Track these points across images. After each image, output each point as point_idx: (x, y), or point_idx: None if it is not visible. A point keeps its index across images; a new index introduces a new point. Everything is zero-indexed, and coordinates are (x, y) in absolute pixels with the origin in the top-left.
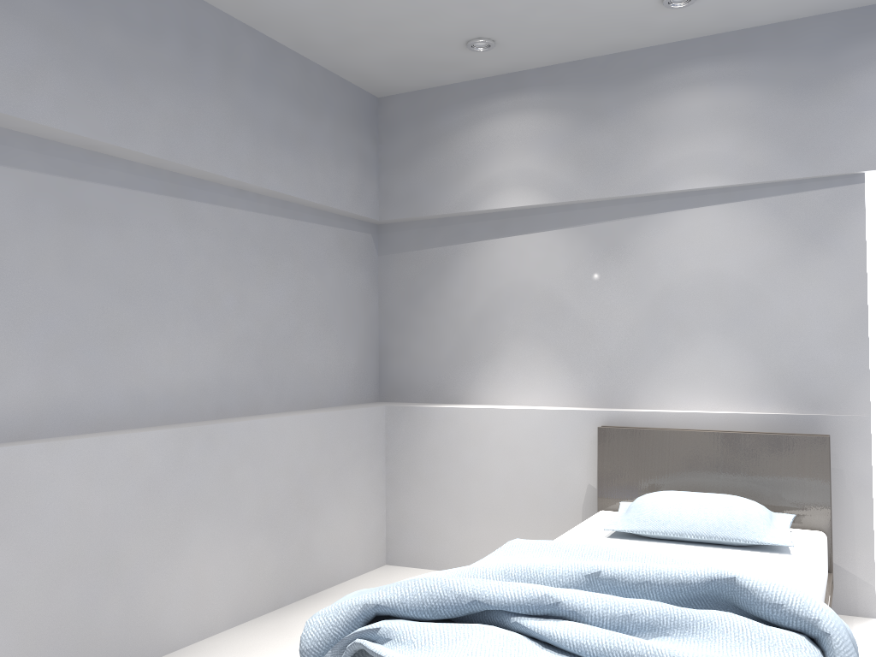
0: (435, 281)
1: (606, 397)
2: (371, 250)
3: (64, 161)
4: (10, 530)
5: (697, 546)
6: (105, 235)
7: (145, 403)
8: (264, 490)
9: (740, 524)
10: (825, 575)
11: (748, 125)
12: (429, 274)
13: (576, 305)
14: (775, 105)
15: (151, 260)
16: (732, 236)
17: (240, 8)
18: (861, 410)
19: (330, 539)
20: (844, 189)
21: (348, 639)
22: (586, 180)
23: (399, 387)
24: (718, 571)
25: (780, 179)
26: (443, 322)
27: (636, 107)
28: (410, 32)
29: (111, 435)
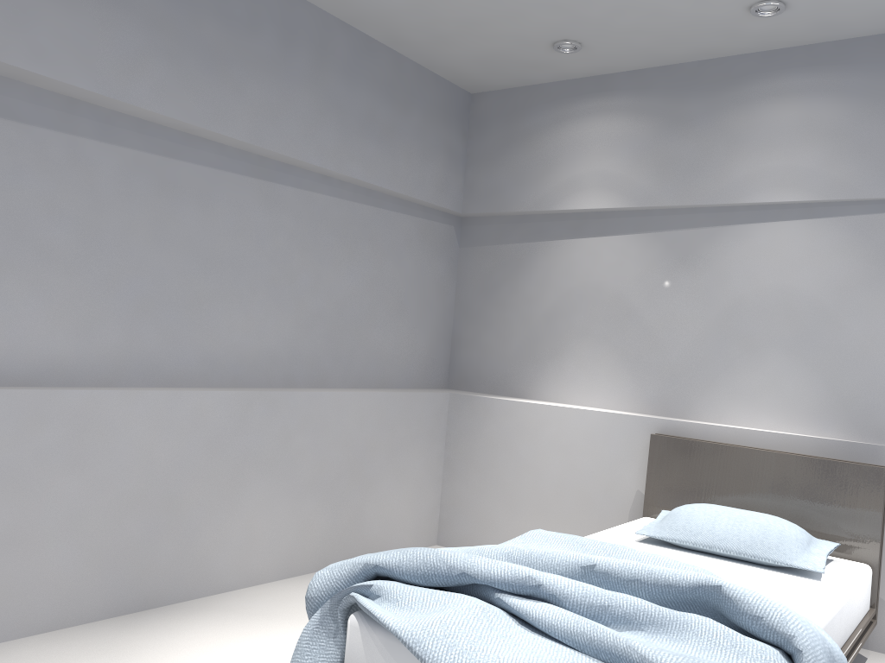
0: (510, 277)
1: (666, 405)
2: (452, 241)
3: (162, 141)
4: (85, 463)
5: (726, 560)
6: (193, 210)
7: (218, 365)
8: (321, 458)
9: (772, 545)
10: (858, 607)
11: (836, 139)
12: (505, 269)
13: (644, 311)
14: (867, 120)
15: (234, 236)
16: (810, 253)
17: (335, 6)
18: None
19: (382, 512)
20: None
21: (345, 592)
22: (665, 187)
23: (467, 376)
24: (706, 577)
25: (865, 197)
26: (514, 317)
27: (722, 115)
28: (496, 33)
29: (181, 390)
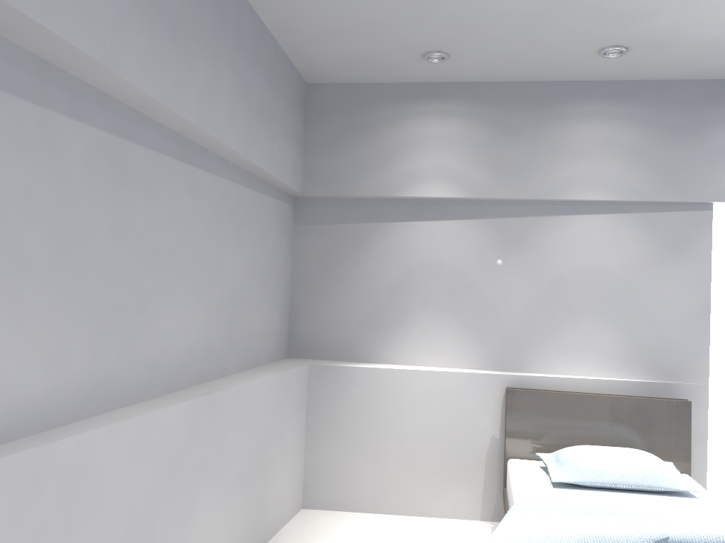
0: (350, 253)
1: (503, 362)
2: (290, 220)
3: (118, 119)
4: (78, 527)
5: (627, 493)
6: (141, 200)
7: (158, 372)
8: (242, 452)
9: (658, 475)
10: None
11: (631, 155)
12: (345, 246)
13: (481, 284)
14: (653, 143)
15: (169, 226)
16: (613, 240)
17: None
18: (702, 379)
19: (275, 491)
20: (698, 213)
21: None
22: (499, 182)
23: (309, 345)
24: None
25: (654, 200)
26: (356, 290)
27: (544, 128)
28: (388, 37)
29: (151, 411)
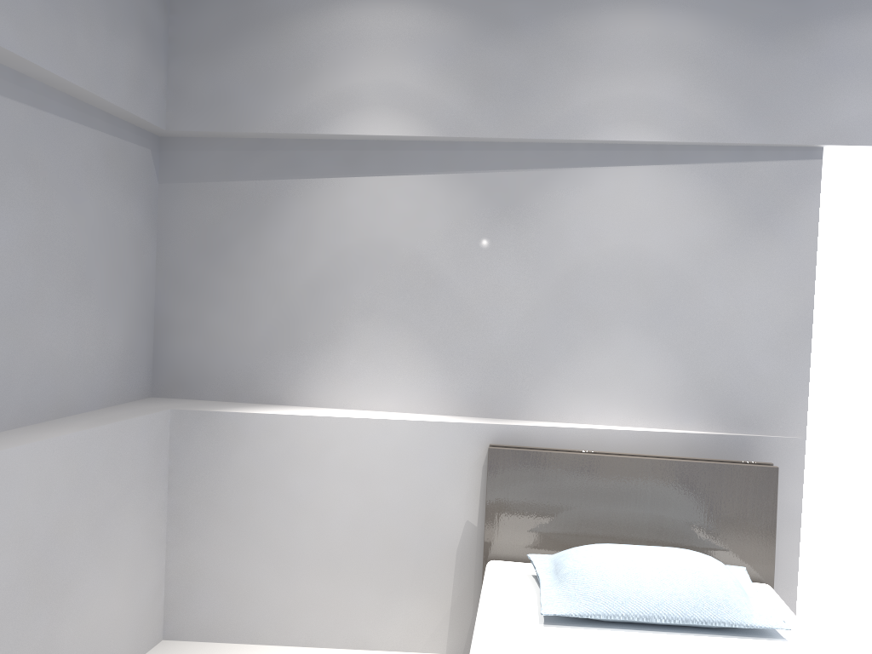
0: (248, 229)
1: (489, 403)
2: (150, 173)
3: None
4: None
5: (668, 632)
6: None
7: None
8: None
9: (720, 600)
10: None
11: (697, 67)
12: (241, 217)
13: (455, 280)
14: (732, 47)
15: None
16: (664, 208)
17: None
18: (796, 430)
19: (85, 629)
20: (799, 164)
21: None
22: (483, 111)
23: (185, 377)
24: None
25: (730, 142)
26: (259, 289)
27: (557, 21)
28: None
29: None
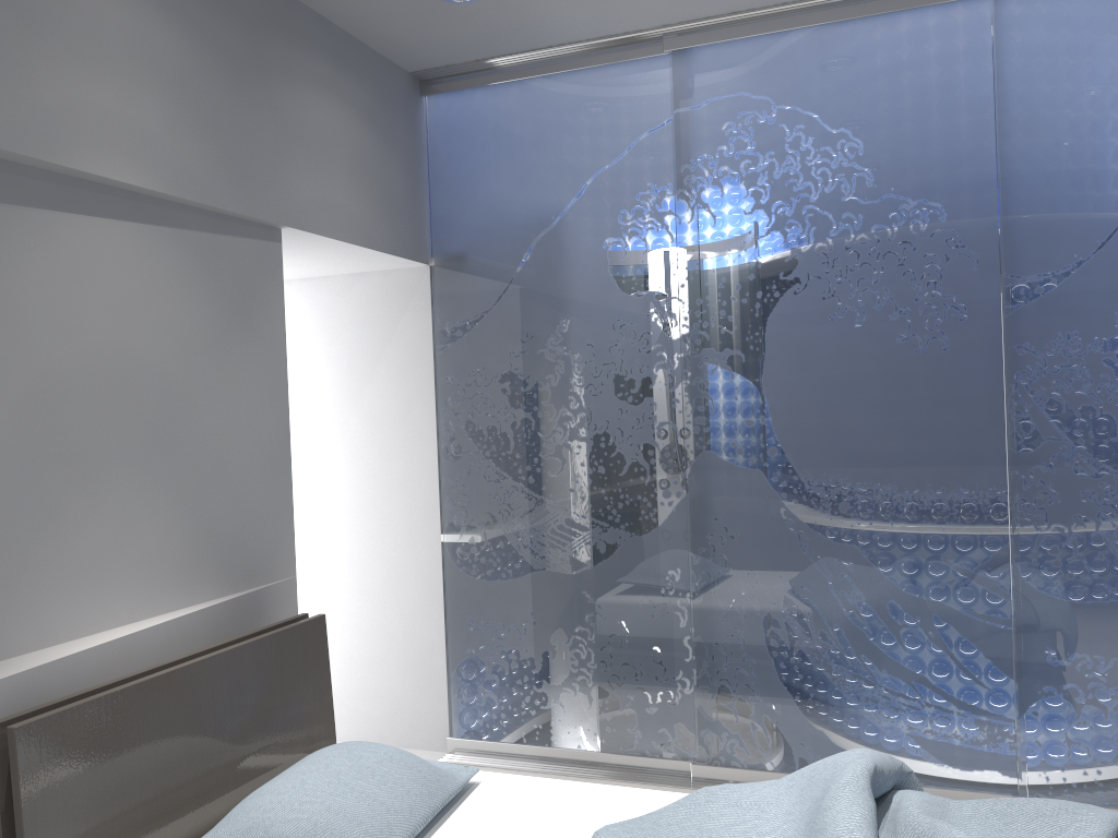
0: None
1: None
2: None
3: None
4: None
5: None
6: None
7: None
8: None
9: (433, 773)
10: None
11: (177, 93)
12: None
13: None
14: (207, 79)
15: None
16: (148, 287)
17: None
18: (288, 570)
19: None
20: (266, 246)
21: None
22: None
23: None
24: (866, 768)
25: (216, 206)
26: None
27: None
28: None
29: None
